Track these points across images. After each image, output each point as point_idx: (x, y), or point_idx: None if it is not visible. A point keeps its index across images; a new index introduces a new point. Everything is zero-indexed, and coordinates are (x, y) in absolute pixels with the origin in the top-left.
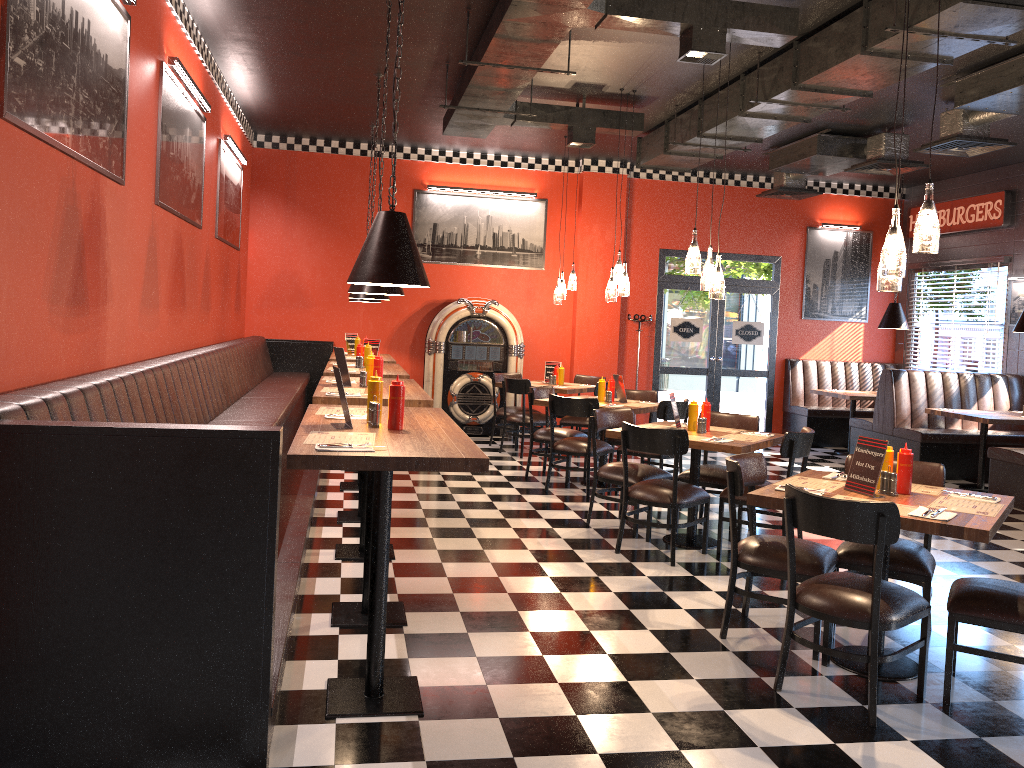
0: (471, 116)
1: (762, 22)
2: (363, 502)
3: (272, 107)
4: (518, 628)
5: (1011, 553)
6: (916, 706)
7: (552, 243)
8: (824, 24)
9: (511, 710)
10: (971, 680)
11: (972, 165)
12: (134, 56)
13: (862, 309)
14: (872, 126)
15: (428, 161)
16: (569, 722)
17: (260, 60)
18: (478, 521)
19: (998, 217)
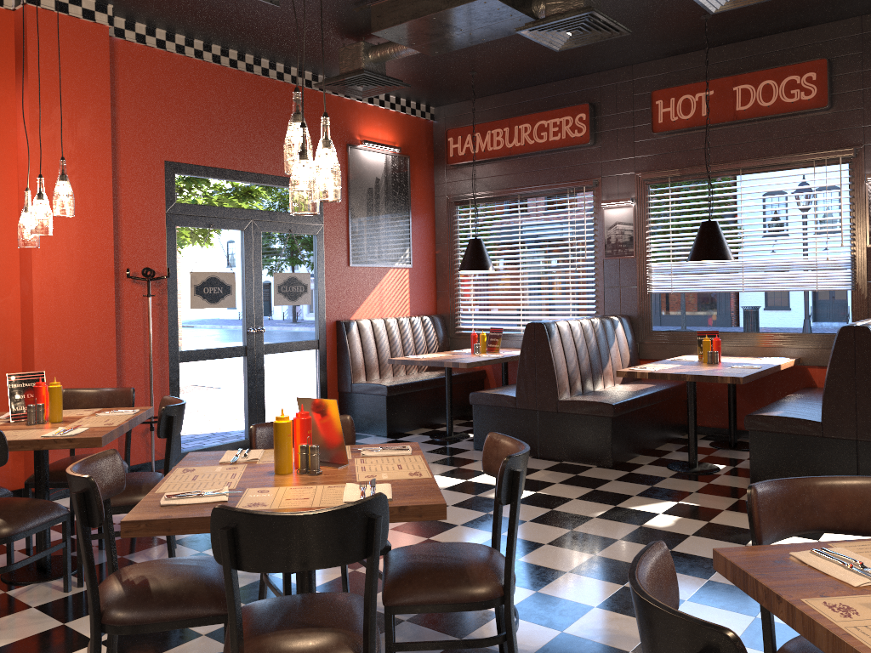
0: None
1: None
2: None
3: None
4: None
5: None
6: None
7: None
8: None
9: None
10: None
11: (552, 71)
12: None
13: (406, 251)
14: None
15: None
16: None
17: None
18: None
19: (583, 134)
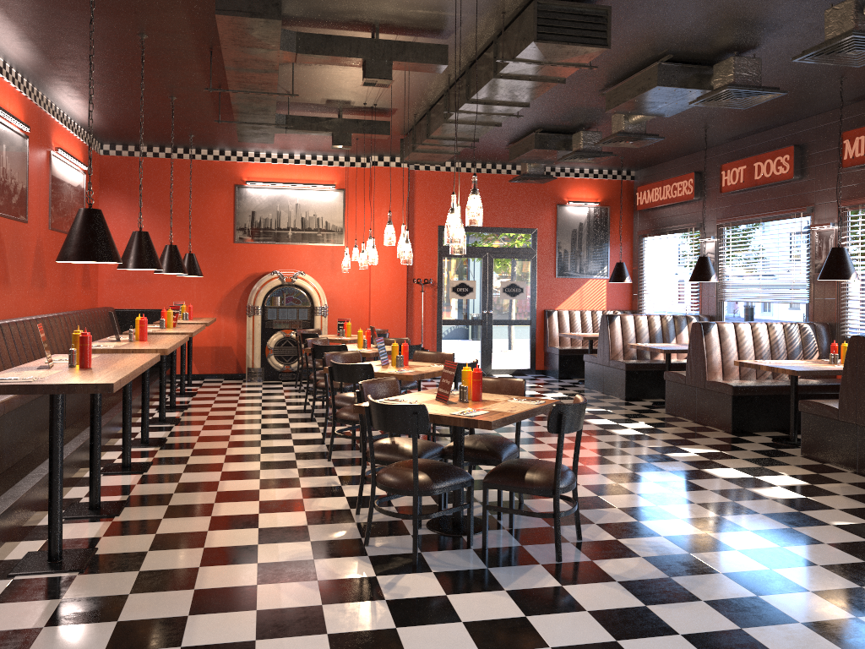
0: (250, 127)
1: (419, 56)
2: (123, 429)
3: (103, 123)
4: (204, 514)
5: (642, 449)
6: (460, 551)
7: (350, 224)
8: (481, 54)
9: (153, 566)
10: (519, 533)
11: (670, 152)
12: None
13: (604, 268)
14: (573, 126)
15: (246, 161)
16: (190, 571)
17: (74, 89)
18: (237, 443)
19: (691, 192)
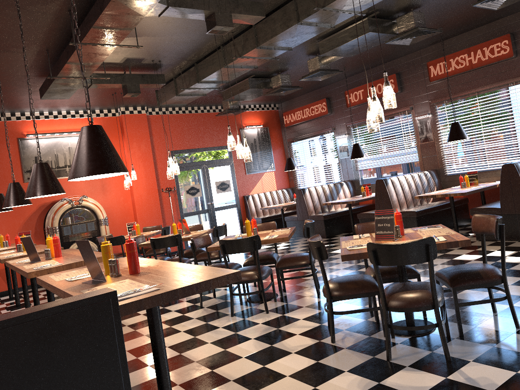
0: (63, 84)
1: (248, 10)
2: None
3: None
4: (223, 381)
5: None
6: (452, 342)
7: None
8: (268, 13)
9: None
10: (456, 320)
11: (309, 88)
12: None
13: (272, 164)
14: (273, 71)
15: (24, 120)
16: None
17: None
18: (136, 325)
19: (325, 110)
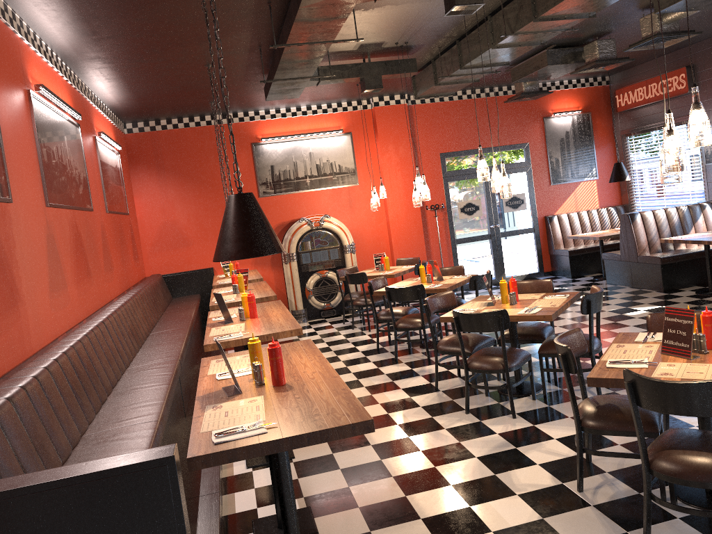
0: (285, 84)
1: None
2: None
3: (132, 103)
4: (411, 516)
5: None
6: None
7: (361, 164)
8: None
9: None
10: None
11: (658, 52)
12: (0, 92)
13: (593, 170)
14: (586, 37)
15: (258, 120)
16: None
17: (113, 70)
18: None
19: (684, 87)
